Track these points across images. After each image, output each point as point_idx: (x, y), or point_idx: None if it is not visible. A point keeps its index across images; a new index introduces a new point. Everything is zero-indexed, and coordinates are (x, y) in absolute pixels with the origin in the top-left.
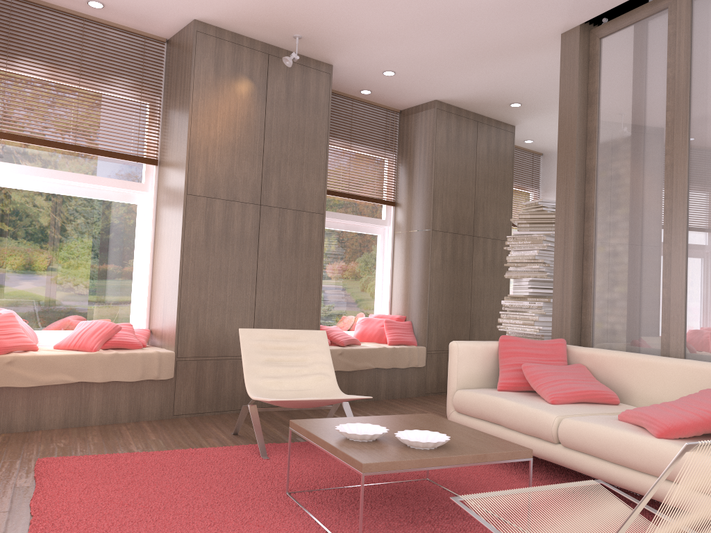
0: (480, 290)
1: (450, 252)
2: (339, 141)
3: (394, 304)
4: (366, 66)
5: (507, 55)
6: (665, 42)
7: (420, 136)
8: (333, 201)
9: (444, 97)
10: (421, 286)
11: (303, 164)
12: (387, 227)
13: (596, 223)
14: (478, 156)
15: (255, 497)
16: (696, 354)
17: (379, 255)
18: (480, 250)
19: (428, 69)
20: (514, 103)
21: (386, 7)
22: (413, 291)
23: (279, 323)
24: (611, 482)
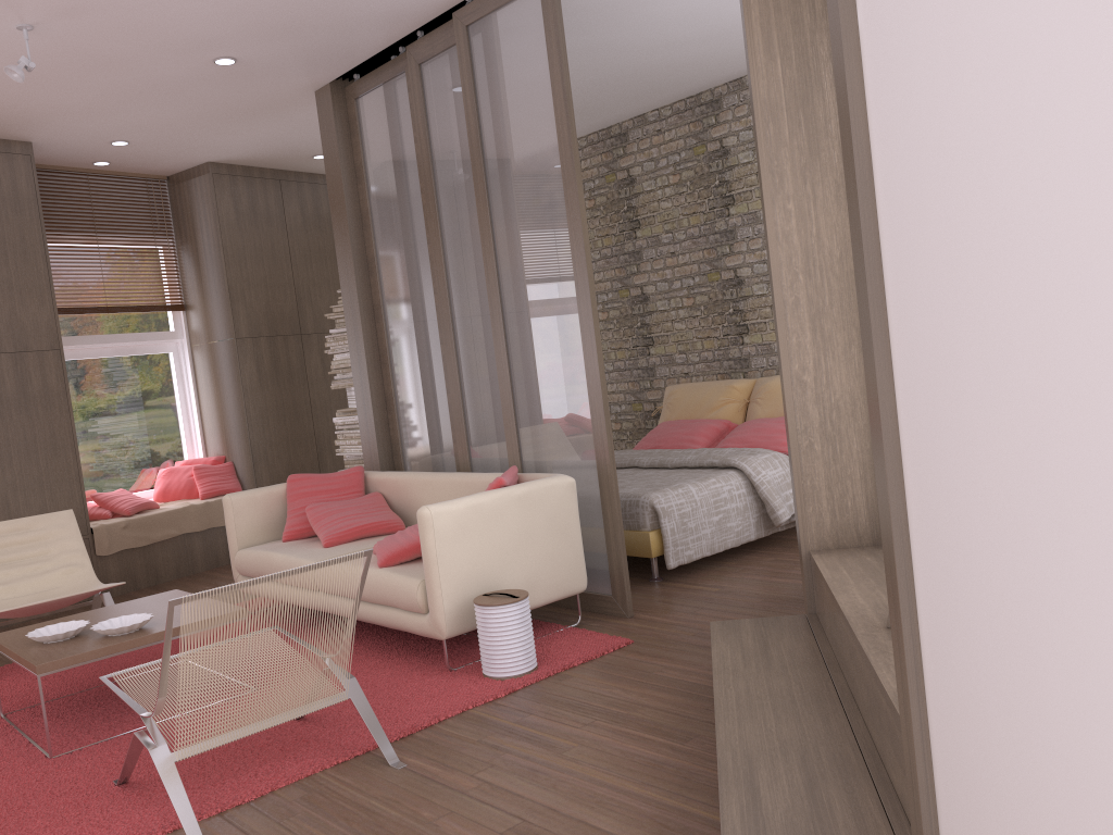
0: (325, 402)
1: (270, 363)
2: (76, 236)
3: (208, 442)
4: (83, 139)
5: (266, 114)
6: (410, 112)
7: (199, 212)
8: (87, 320)
9: (217, 158)
10: (236, 414)
11: (13, 288)
12: (180, 341)
13: (386, 322)
14: (289, 227)
15: None
16: (479, 461)
17: (176, 379)
18: (315, 351)
19: (171, 134)
20: (317, 155)
21: (65, 85)
22: (228, 422)
23: (21, 507)
24: (358, 619)
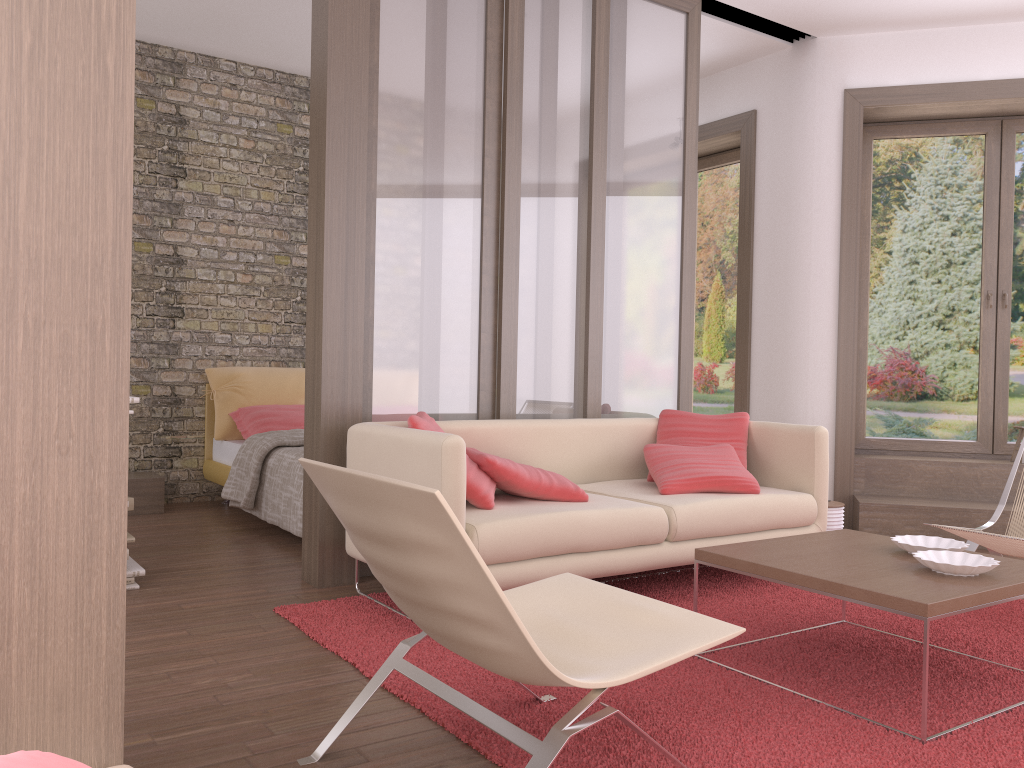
0: None
1: None
2: None
3: None
4: None
5: None
6: (482, 0)
7: None
8: None
9: None
10: None
11: None
12: None
13: (377, 224)
14: None
15: (986, 764)
16: (527, 413)
17: None
18: None
19: None
20: None
21: None
22: None
23: None
24: None
